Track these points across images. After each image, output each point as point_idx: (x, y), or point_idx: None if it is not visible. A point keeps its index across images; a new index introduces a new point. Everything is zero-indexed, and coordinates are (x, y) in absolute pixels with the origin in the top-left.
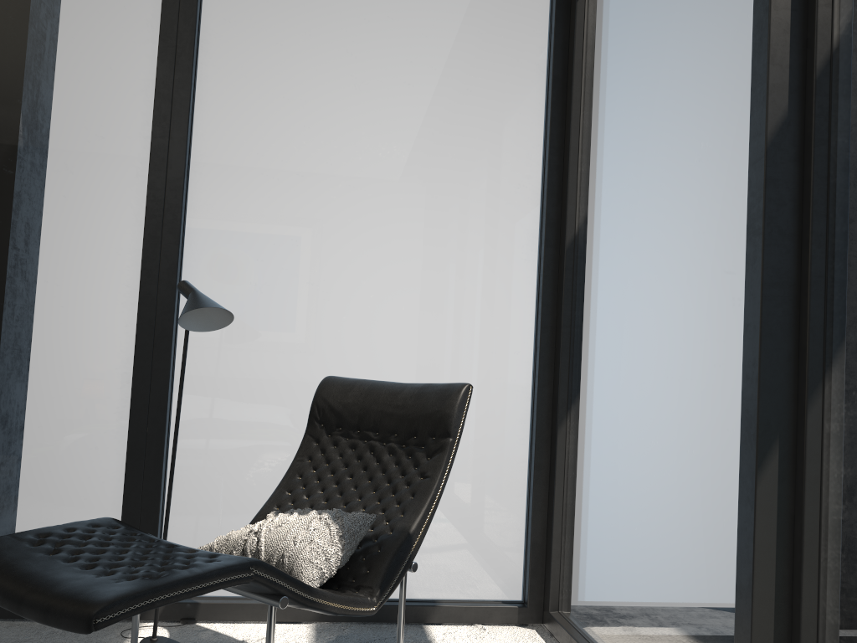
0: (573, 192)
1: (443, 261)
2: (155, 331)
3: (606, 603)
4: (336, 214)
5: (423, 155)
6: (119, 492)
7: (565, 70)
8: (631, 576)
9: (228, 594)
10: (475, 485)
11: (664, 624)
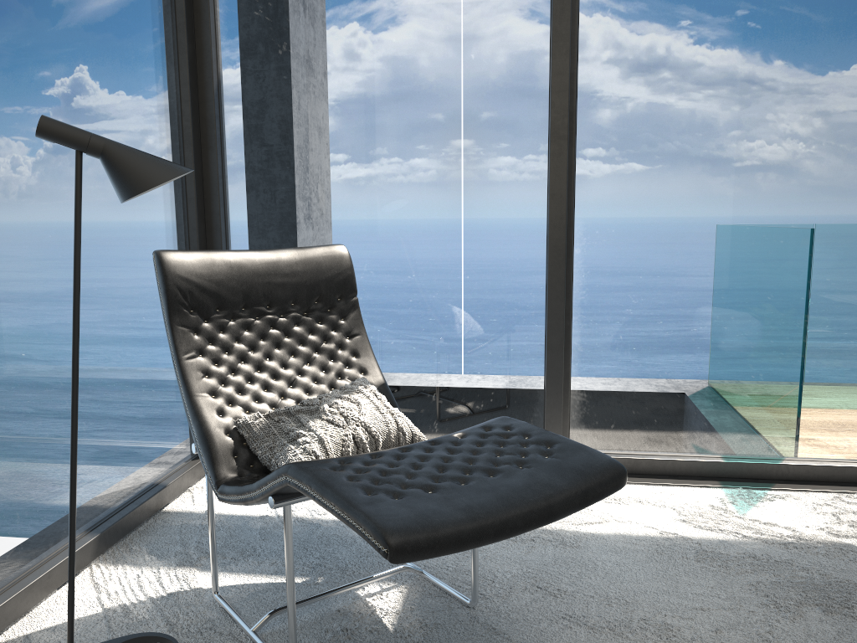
0: (214, 34)
1: (124, 96)
2: None
3: None
4: (29, 9)
5: None
6: None
7: None
8: (388, 378)
9: (2, 586)
10: (168, 352)
11: (445, 397)
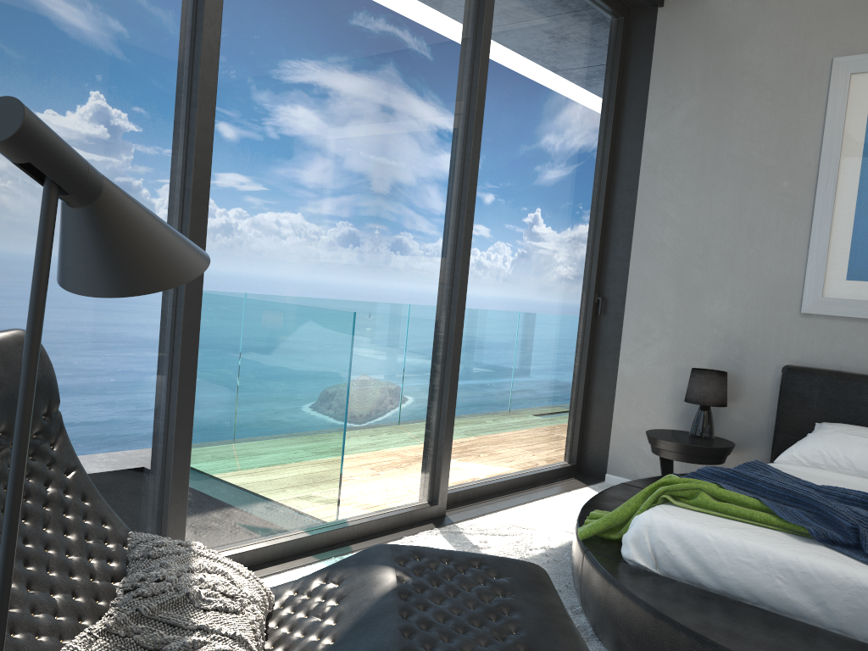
0: None
1: None
2: None
3: None
4: None
5: None
6: None
7: None
8: None
9: None
10: None
11: None
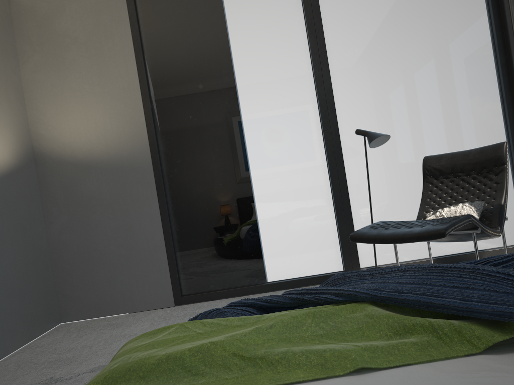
0: (513, 47)
1: (454, 95)
2: (335, 156)
3: None
4: (400, 86)
5: (434, 48)
6: (334, 227)
7: None
8: None
9: (389, 262)
10: None
11: None
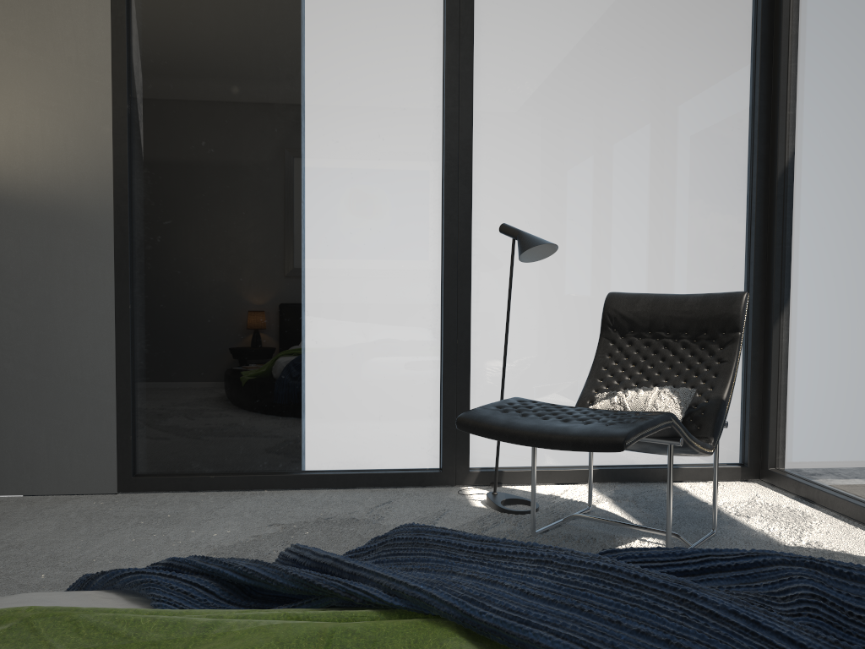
0: (783, 132)
1: (675, 195)
2: (458, 264)
3: (838, 452)
4: (588, 161)
5: (655, 107)
6: (436, 390)
7: (771, 27)
8: None
9: (521, 464)
10: None
11: None
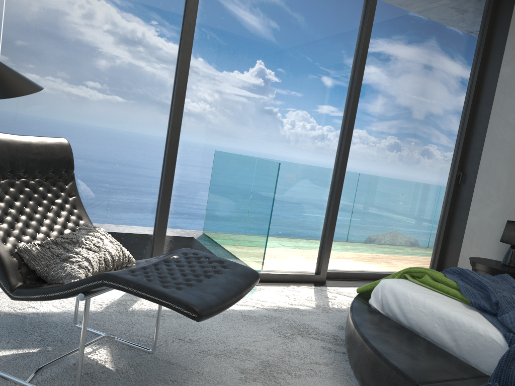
0: None
1: None
2: None
3: None
4: None
5: None
6: None
7: None
8: None
9: None
10: None
11: None
